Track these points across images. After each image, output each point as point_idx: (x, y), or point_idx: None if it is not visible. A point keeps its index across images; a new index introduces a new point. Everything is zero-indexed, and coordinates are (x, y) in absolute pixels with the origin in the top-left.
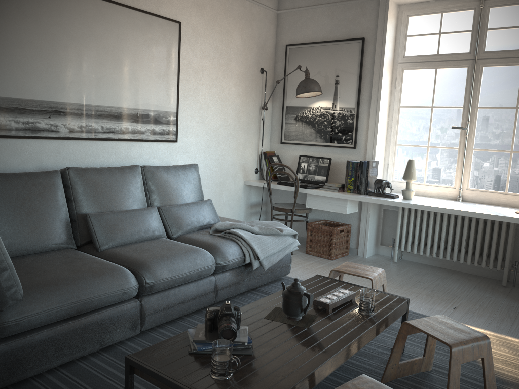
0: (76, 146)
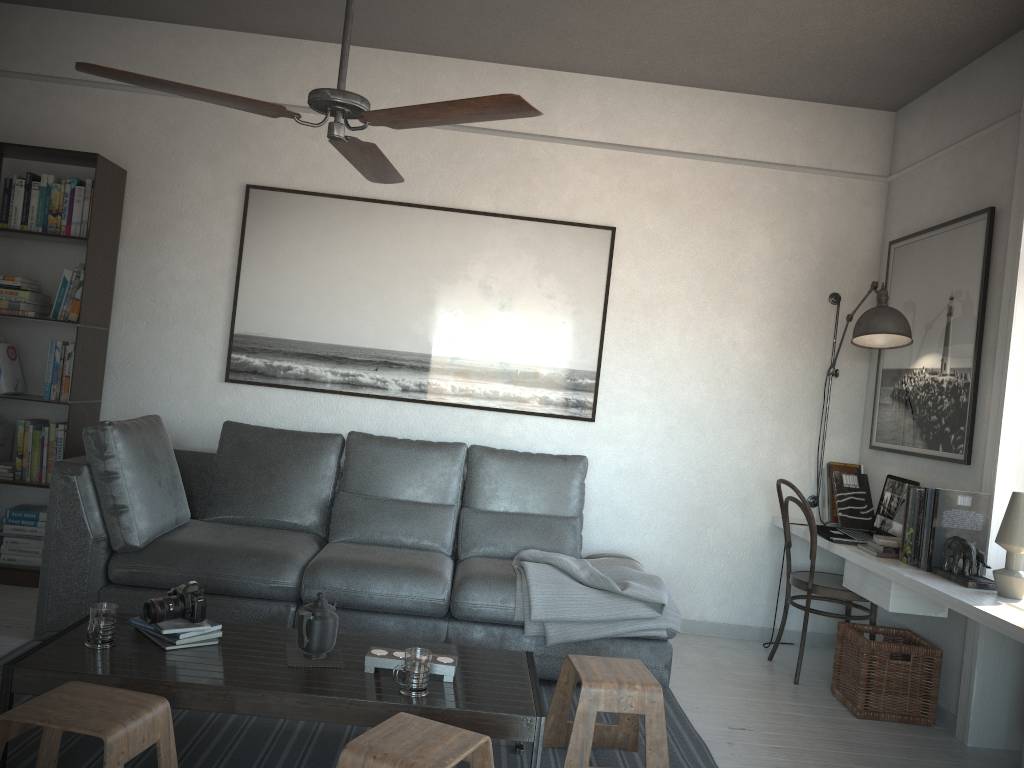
0: (412, 410)
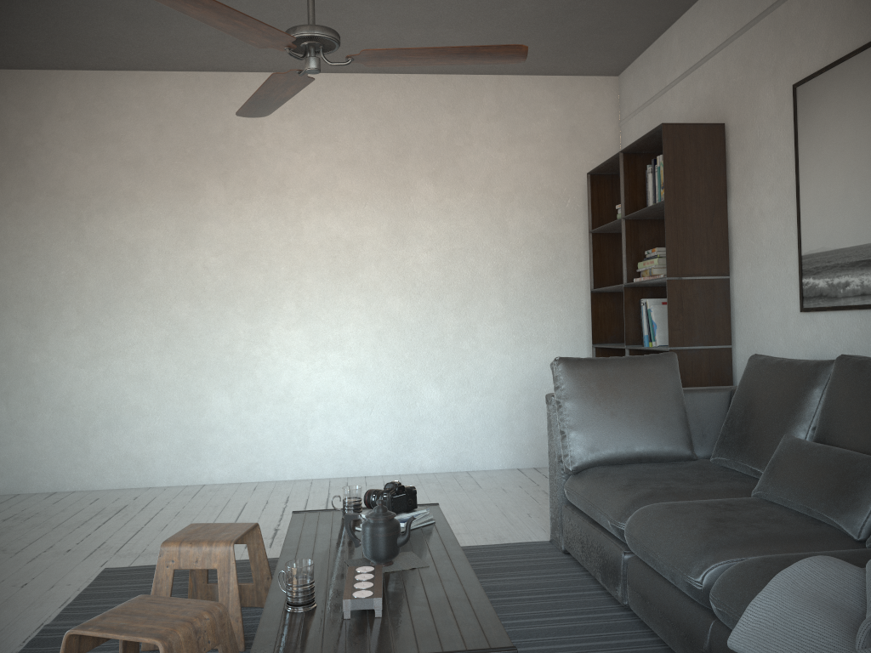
0: None
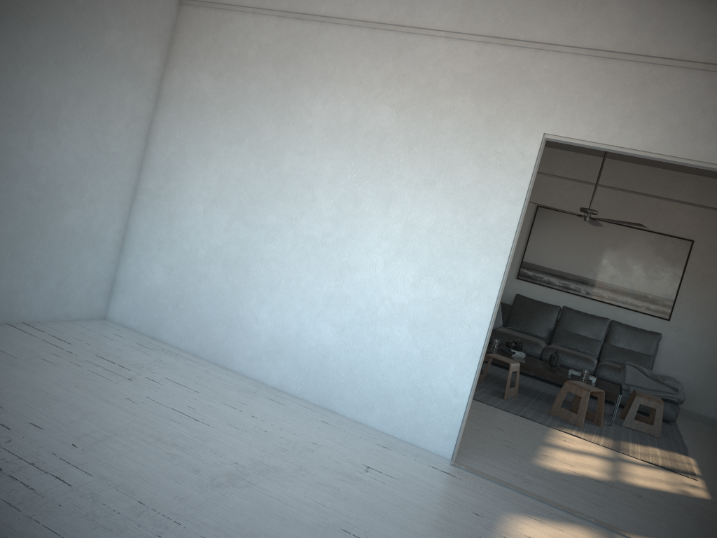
0: (589, 302)
